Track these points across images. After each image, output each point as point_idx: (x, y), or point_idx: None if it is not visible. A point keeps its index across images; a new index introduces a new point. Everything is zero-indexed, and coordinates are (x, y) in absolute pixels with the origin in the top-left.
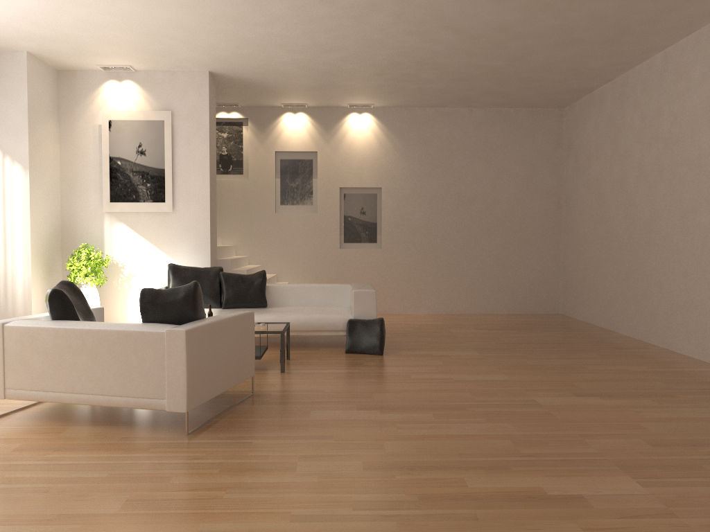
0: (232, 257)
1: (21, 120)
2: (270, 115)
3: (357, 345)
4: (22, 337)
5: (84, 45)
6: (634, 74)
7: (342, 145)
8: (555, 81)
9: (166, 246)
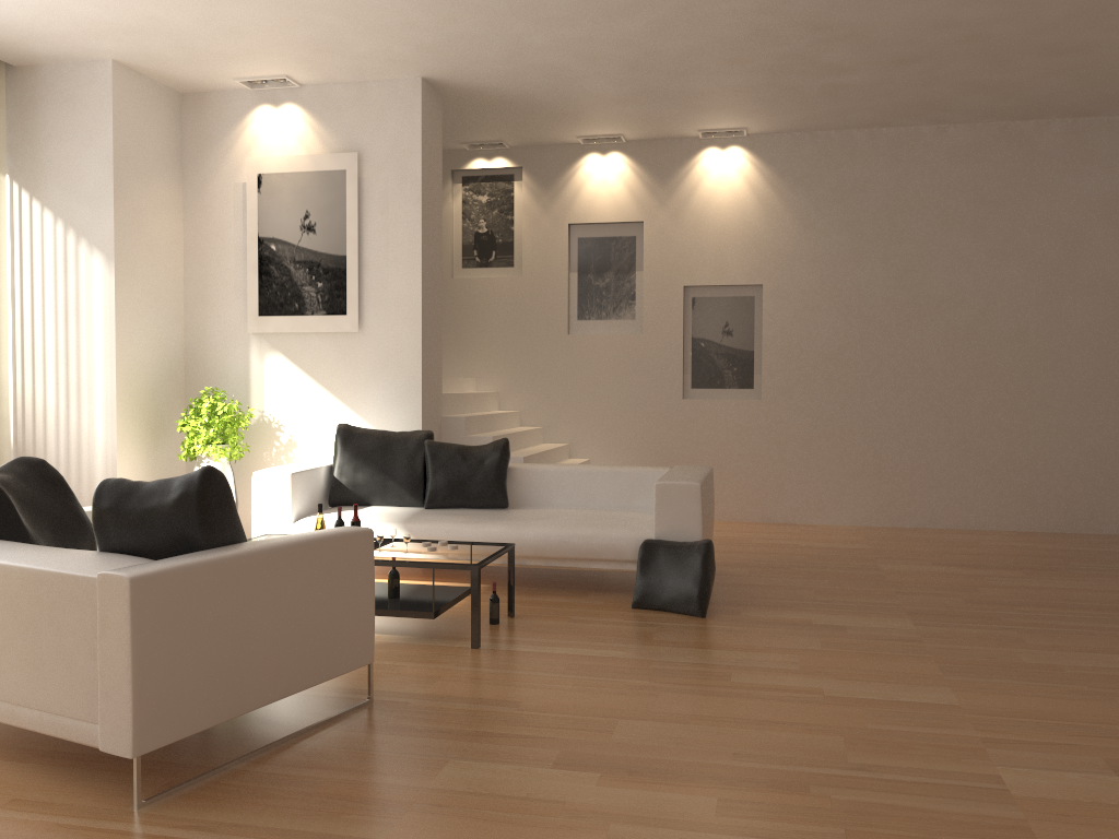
0: (483, 412)
1: (104, 177)
2: (561, 159)
3: (655, 593)
4: None
5: (192, 39)
6: None
7: (688, 207)
8: (1117, 49)
9: (349, 393)
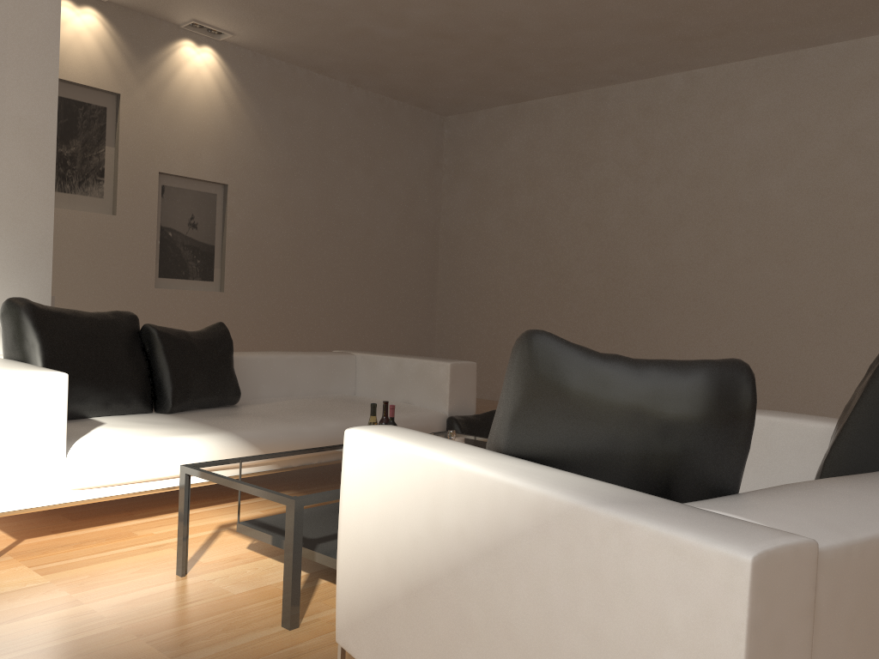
0: None
1: None
2: None
3: None
4: (874, 588)
5: None
6: (622, 91)
7: (166, 93)
8: (523, 75)
9: None
